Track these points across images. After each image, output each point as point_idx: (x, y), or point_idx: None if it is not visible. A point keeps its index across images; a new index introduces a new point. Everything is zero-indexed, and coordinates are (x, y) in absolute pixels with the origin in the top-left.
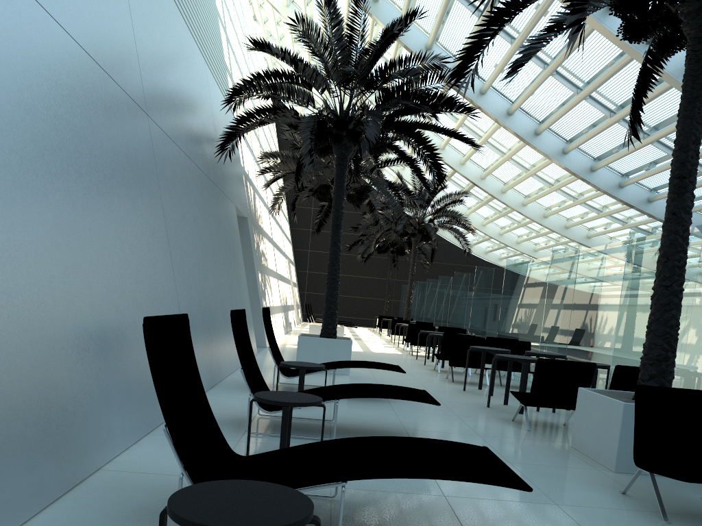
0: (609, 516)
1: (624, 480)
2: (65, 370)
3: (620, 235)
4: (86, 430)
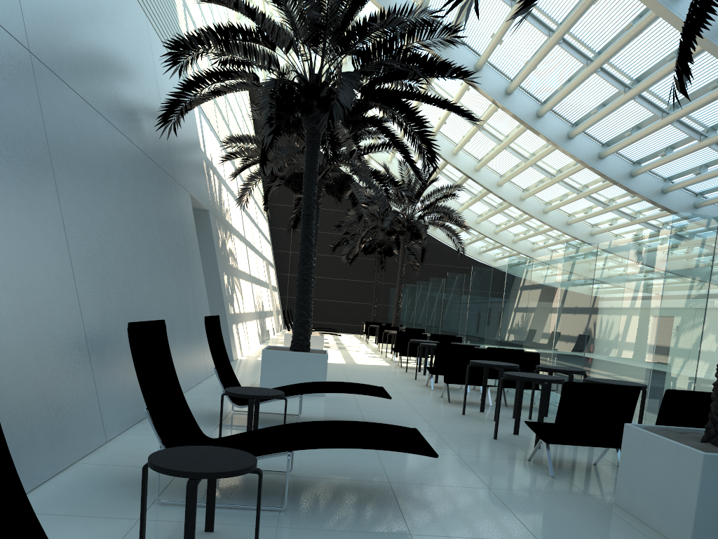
0: None
1: None
2: None
3: (626, 232)
4: None
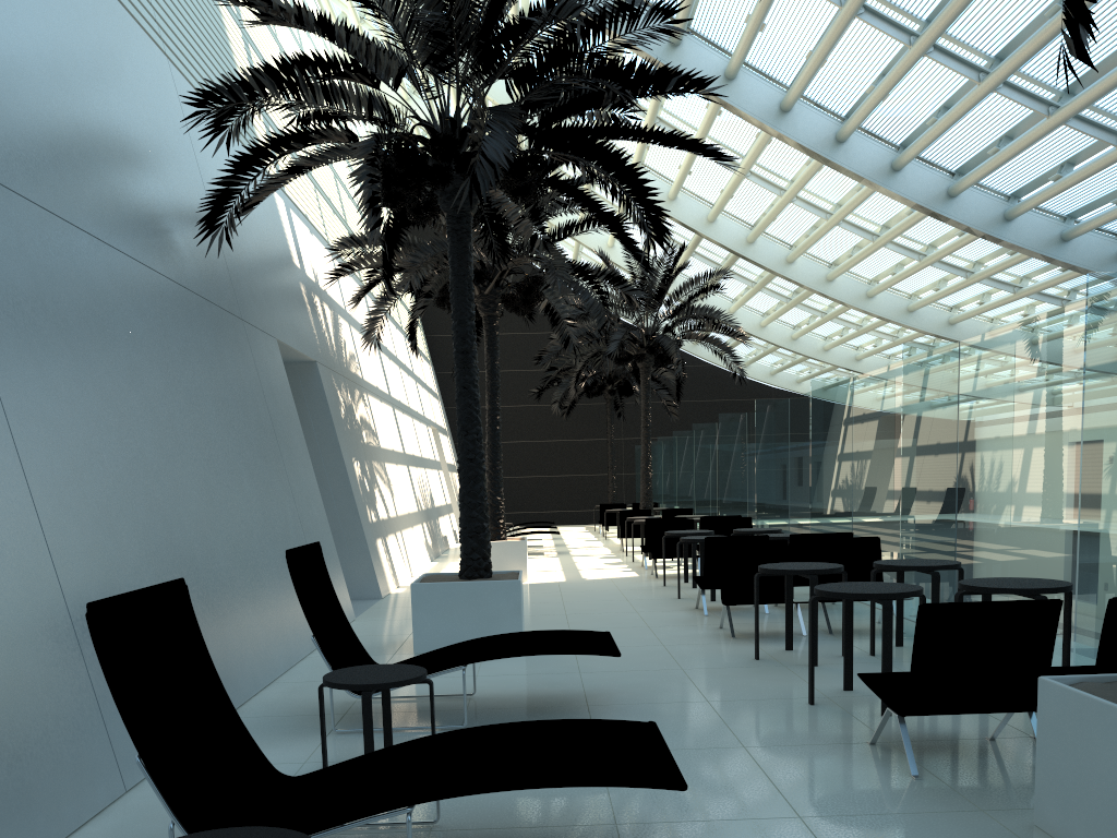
0: None
1: None
2: None
3: (1009, 313)
4: None
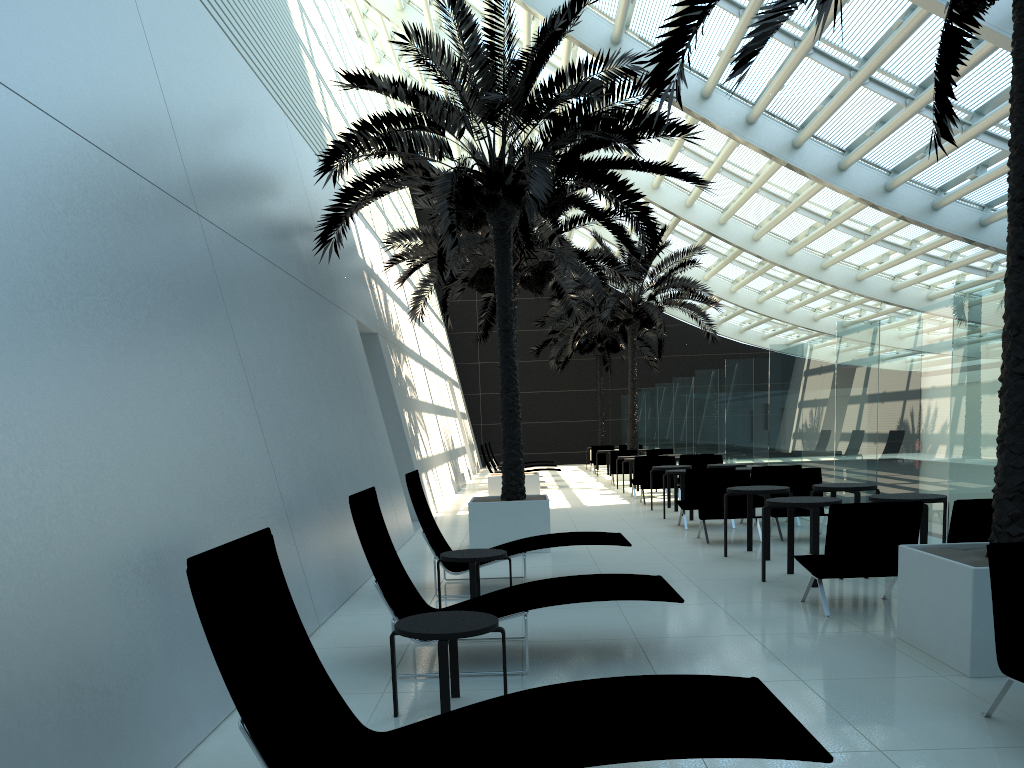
0: (967, 763)
1: (987, 690)
2: (100, 632)
3: (943, 281)
4: (144, 716)
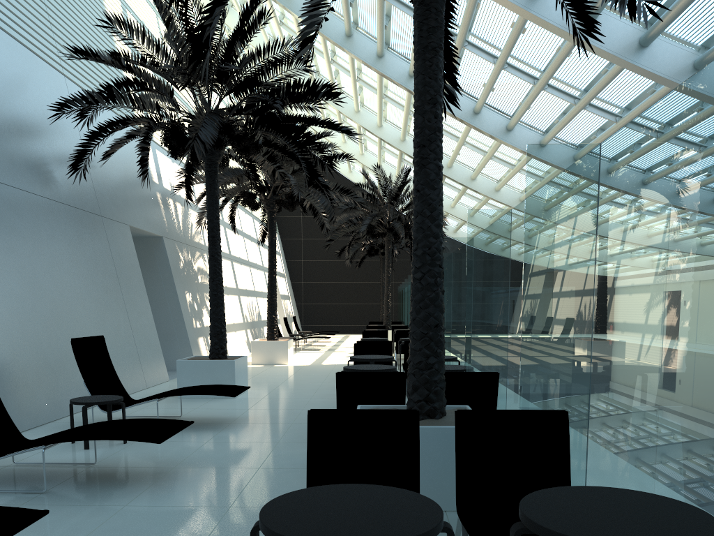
0: None
1: None
2: None
3: None
4: None
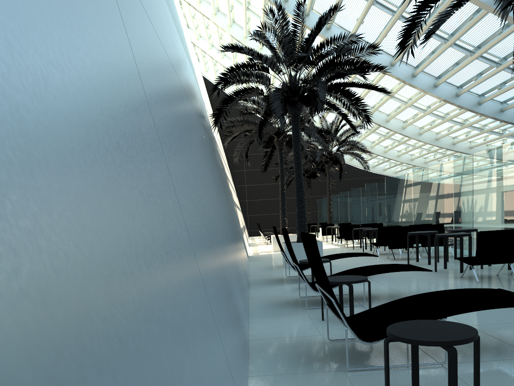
0: None
1: None
2: (228, 279)
3: (477, 139)
4: (240, 315)
